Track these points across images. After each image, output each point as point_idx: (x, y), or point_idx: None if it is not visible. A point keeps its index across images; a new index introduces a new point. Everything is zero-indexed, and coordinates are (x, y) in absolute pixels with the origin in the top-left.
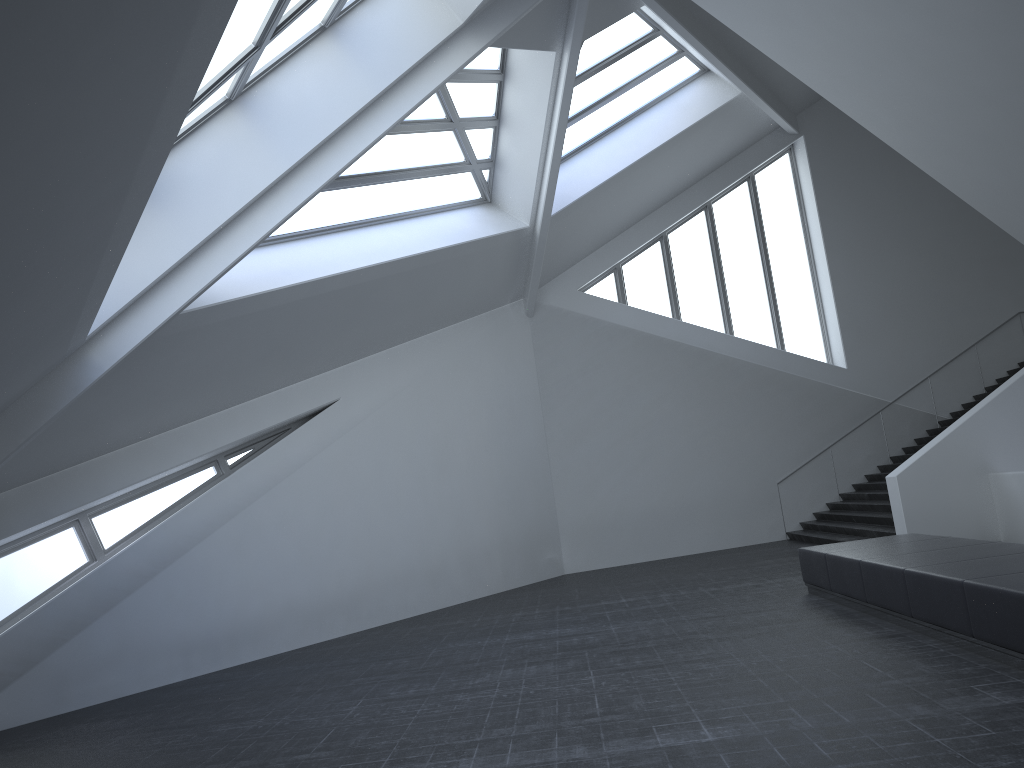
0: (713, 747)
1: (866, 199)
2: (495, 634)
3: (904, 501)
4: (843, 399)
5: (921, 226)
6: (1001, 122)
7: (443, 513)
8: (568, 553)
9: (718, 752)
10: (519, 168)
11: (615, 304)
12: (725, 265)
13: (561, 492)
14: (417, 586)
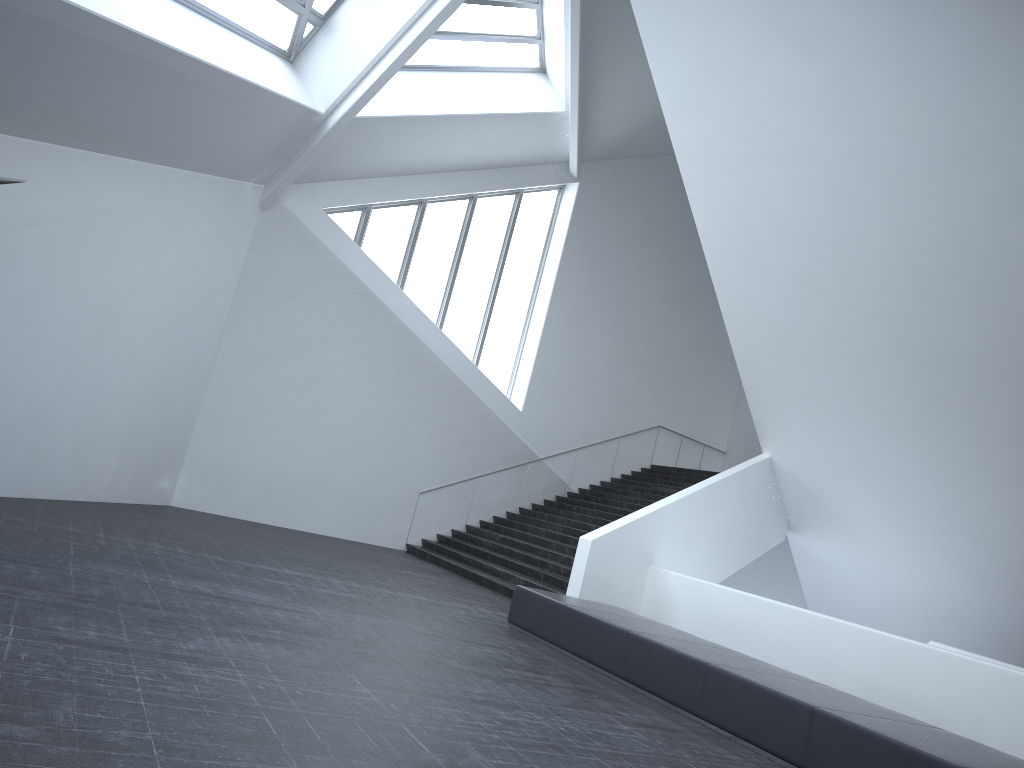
0: None
1: (600, 269)
2: (149, 568)
3: (588, 566)
4: (507, 438)
5: (627, 316)
6: (830, 269)
7: (81, 383)
8: (184, 484)
9: None
10: (350, 46)
11: (353, 244)
12: (463, 262)
13: (208, 414)
14: (11, 460)
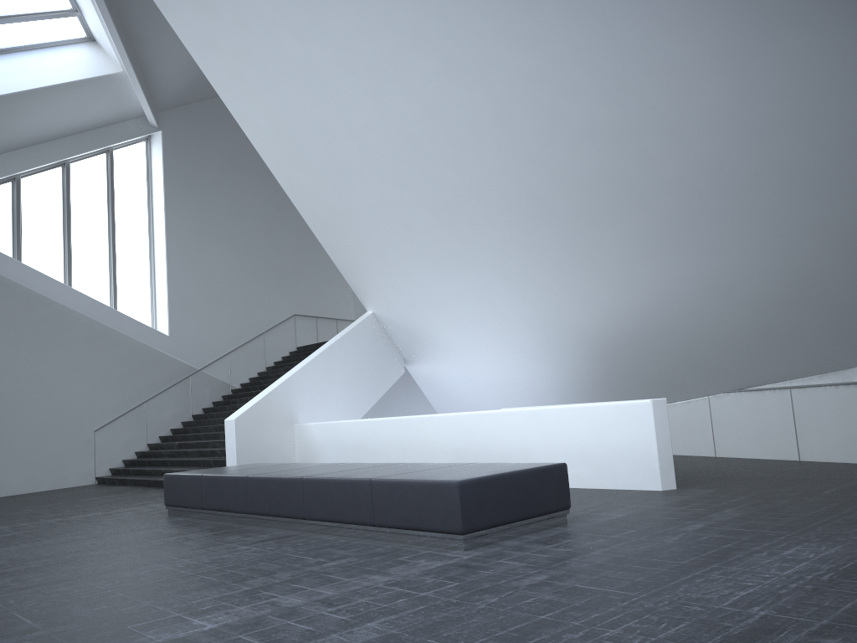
0: (223, 632)
1: (203, 199)
2: None
3: (238, 441)
4: (162, 361)
5: (240, 233)
6: (355, 154)
7: None
8: None
9: (235, 635)
10: None
11: None
12: (74, 222)
13: None
14: None
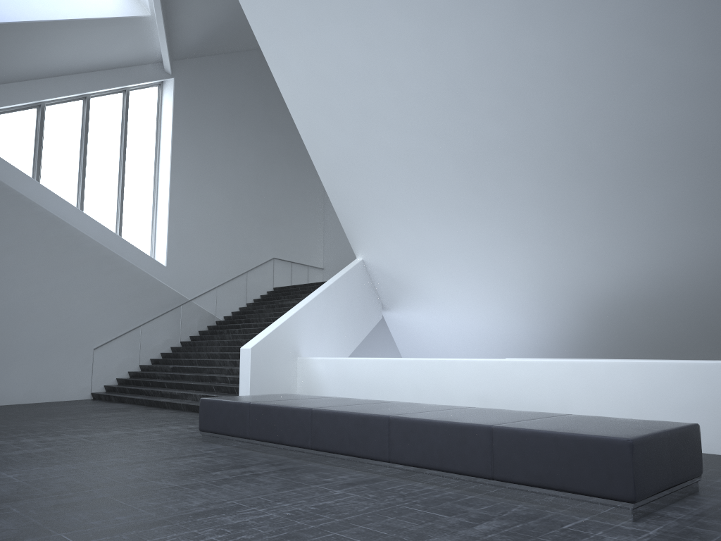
0: None
1: (205, 145)
2: None
3: (252, 369)
4: (159, 289)
5: (233, 179)
6: (389, 101)
7: None
8: None
9: None
10: None
11: None
12: (89, 153)
13: None
14: None
